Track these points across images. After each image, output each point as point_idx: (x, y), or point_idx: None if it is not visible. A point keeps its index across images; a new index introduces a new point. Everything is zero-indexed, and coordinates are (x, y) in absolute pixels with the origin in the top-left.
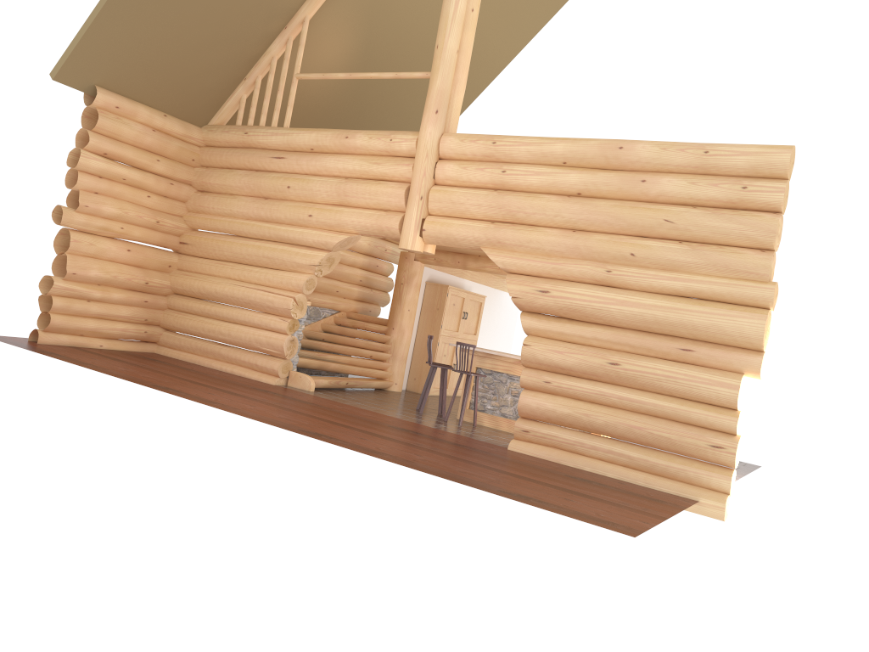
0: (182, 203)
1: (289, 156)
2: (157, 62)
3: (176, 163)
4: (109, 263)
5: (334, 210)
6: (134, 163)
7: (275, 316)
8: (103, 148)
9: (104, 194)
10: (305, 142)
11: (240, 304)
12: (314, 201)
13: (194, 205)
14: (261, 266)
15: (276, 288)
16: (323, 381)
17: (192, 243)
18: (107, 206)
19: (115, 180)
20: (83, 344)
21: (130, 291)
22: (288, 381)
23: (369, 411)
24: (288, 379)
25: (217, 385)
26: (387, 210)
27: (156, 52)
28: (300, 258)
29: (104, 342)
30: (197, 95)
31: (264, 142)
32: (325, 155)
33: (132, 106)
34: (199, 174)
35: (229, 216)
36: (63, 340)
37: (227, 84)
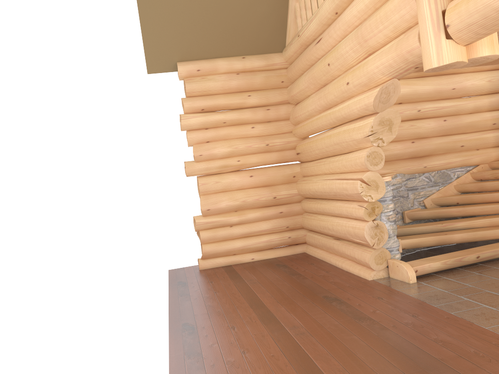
0: (286, 121)
1: (323, 34)
2: (207, 19)
3: (268, 91)
4: (237, 192)
5: (362, 65)
6: (229, 106)
7: (356, 202)
8: (198, 106)
9: (215, 140)
10: (327, 10)
11: (332, 197)
12: (351, 66)
13: (293, 119)
14: (339, 153)
15: (352, 172)
16: (432, 265)
17: (300, 151)
18: (217, 149)
19: (220, 126)
20: (236, 261)
21: (264, 208)
22: (389, 272)
23: (458, 321)
24: (389, 270)
25: (277, 303)
26: (408, 29)
27: (200, 11)
28: (356, 133)
29: (255, 255)
30: (259, 27)
31: (308, 34)
32: (344, 11)
33: (210, 63)
34: (289, 91)
35: (311, 117)
36: (219, 262)
37: (278, 3)
